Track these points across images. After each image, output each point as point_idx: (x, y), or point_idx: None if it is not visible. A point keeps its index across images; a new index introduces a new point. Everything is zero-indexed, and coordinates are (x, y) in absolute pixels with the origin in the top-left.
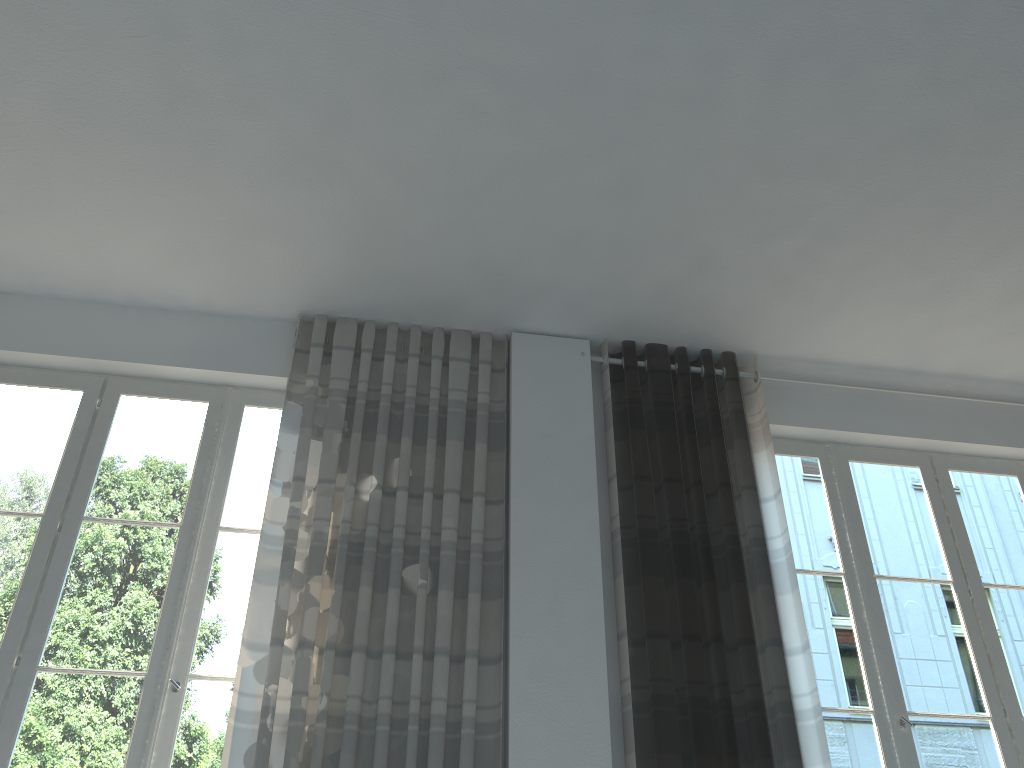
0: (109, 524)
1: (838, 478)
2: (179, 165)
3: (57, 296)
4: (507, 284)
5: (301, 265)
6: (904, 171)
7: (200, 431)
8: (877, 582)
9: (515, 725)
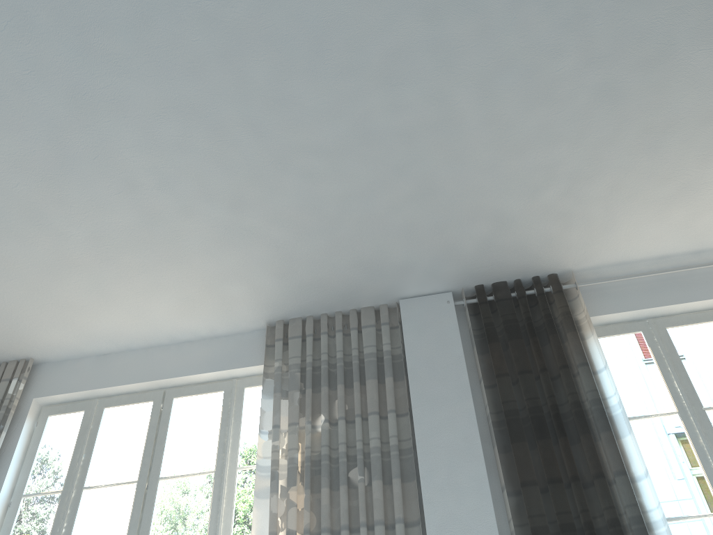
0: (174, 479)
1: (659, 342)
2: (165, 255)
3: (132, 348)
4: (381, 270)
5: (255, 293)
6: (606, 121)
7: (220, 410)
8: (707, 413)
9: None
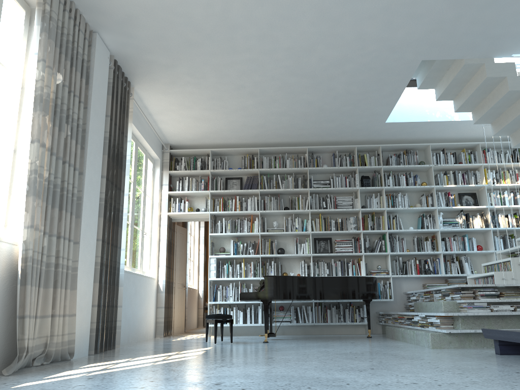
0: None
1: None
2: None
3: None
4: (125, 26)
5: None
6: (227, 88)
7: None
8: None
9: (84, 200)
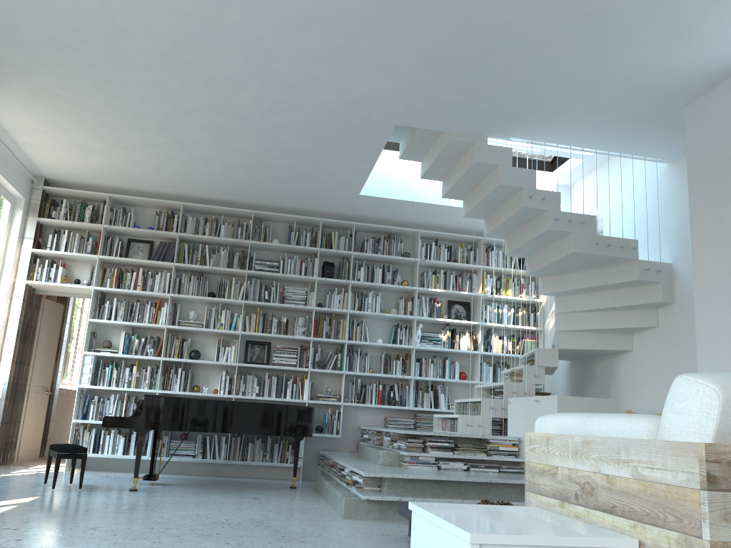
0: None
1: None
2: None
3: None
4: None
5: None
6: (123, 115)
7: None
8: None
9: None
